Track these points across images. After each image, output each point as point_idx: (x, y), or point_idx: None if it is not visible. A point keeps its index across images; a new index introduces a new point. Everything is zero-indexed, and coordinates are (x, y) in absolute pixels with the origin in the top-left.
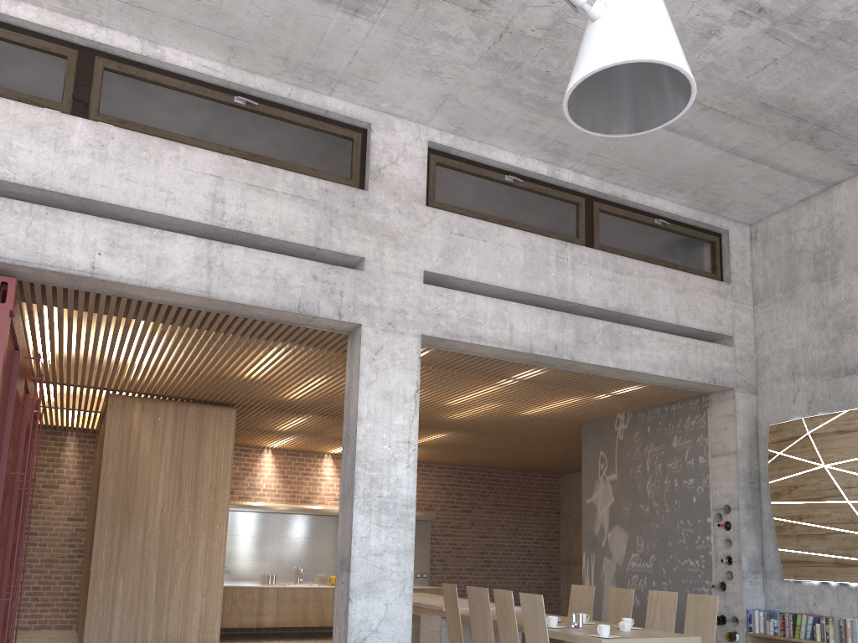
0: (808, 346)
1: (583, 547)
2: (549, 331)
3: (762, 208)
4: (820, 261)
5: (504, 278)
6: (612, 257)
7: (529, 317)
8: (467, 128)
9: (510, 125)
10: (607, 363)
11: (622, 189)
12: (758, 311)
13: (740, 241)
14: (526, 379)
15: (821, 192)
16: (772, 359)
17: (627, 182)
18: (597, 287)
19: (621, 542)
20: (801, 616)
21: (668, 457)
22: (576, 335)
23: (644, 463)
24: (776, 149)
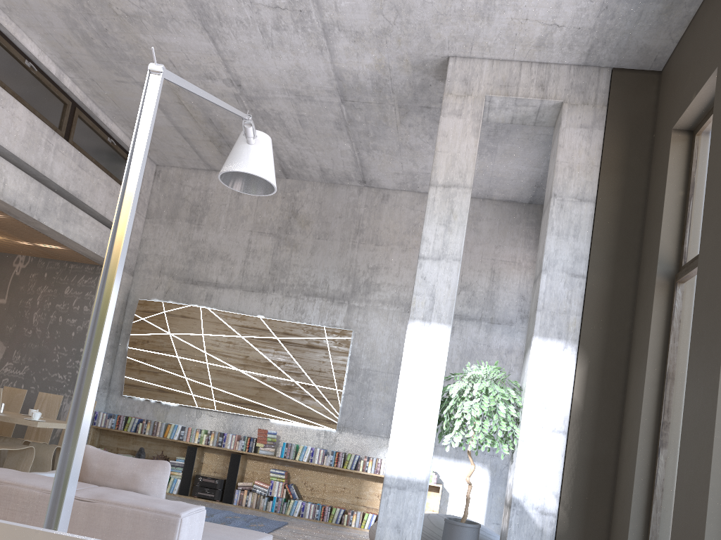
0: (174, 258)
1: None
2: (29, 194)
3: (171, 161)
4: (194, 211)
5: (9, 142)
6: (79, 155)
7: (18, 179)
8: (15, 13)
9: (52, 33)
10: (59, 230)
11: (97, 108)
12: (148, 223)
13: (149, 173)
14: None
15: (206, 170)
16: (149, 258)
17: (102, 106)
18: (66, 173)
19: None
20: (131, 418)
21: (58, 300)
22: (45, 203)
23: (36, 298)
24: (200, 140)
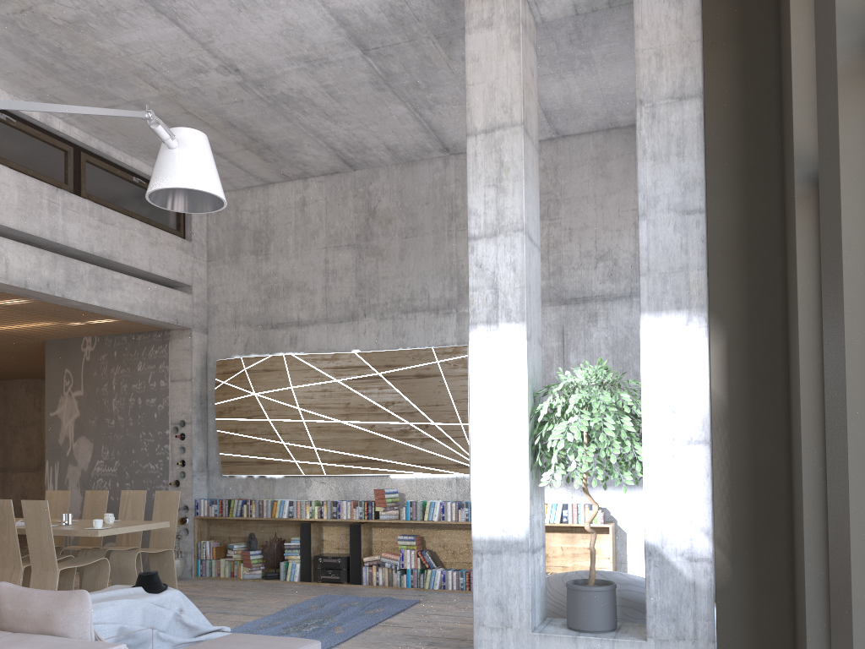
0: (247, 302)
1: (47, 456)
2: (42, 269)
3: None
4: (258, 239)
5: (0, 215)
6: (98, 207)
7: (24, 255)
8: None
9: (11, 72)
10: (93, 302)
11: (108, 146)
12: (211, 267)
13: None
14: (8, 305)
15: (261, 186)
16: (220, 308)
17: (112, 142)
18: (85, 233)
19: (87, 451)
20: (234, 501)
21: (133, 379)
22: (67, 275)
23: (111, 383)
24: (234, 152)
